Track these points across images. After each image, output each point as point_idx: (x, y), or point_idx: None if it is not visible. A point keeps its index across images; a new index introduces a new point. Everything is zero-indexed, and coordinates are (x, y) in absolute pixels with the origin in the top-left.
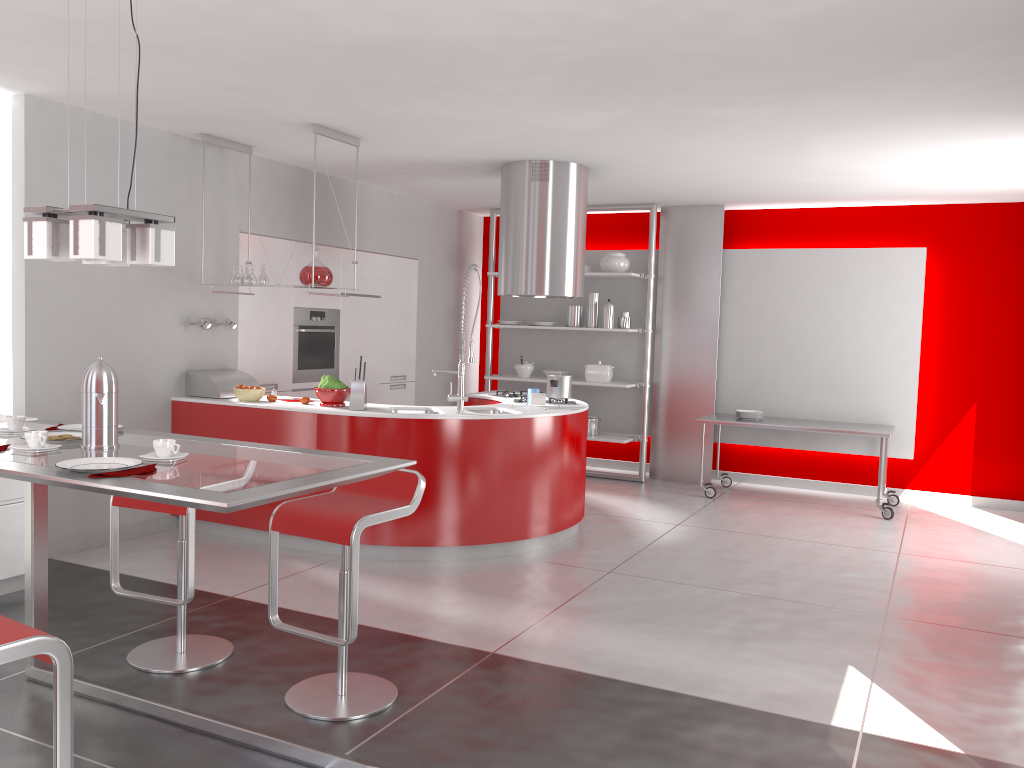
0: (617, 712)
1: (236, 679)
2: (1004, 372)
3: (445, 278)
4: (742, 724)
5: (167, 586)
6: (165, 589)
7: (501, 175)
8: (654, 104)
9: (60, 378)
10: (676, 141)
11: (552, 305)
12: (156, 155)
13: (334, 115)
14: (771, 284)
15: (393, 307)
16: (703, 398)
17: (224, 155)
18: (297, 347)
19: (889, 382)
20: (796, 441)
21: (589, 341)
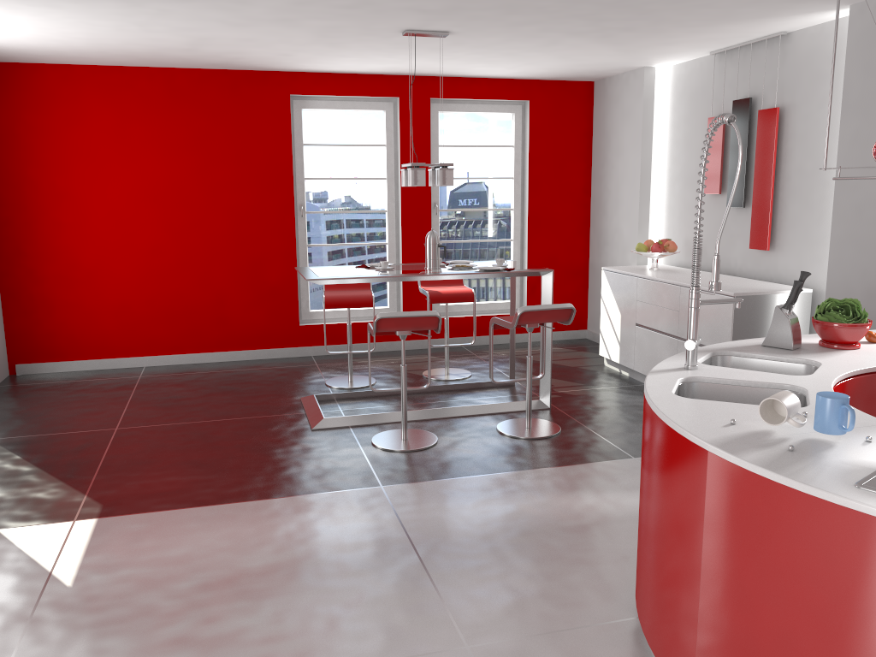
0: (249, 480)
1: (469, 430)
2: None
3: None
4: (163, 498)
5: None
6: None
7: None
8: None
9: (854, 274)
10: None
11: None
12: None
13: None
14: None
15: None
16: None
17: None
18: None
19: None
20: None
21: None
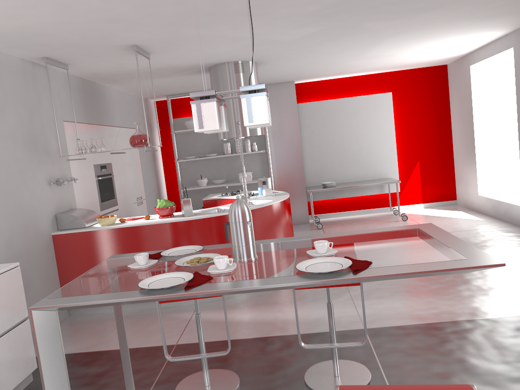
0: (468, 337)
1: (265, 389)
2: (428, 145)
3: None
4: None
5: None
6: None
7: (211, 72)
8: (346, 21)
9: None
10: (325, 44)
11: (208, 145)
12: (16, 73)
13: (155, 38)
14: (323, 118)
15: (131, 158)
16: (299, 180)
17: (48, 72)
18: (98, 189)
19: (384, 157)
20: (346, 193)
21: (232, 161)
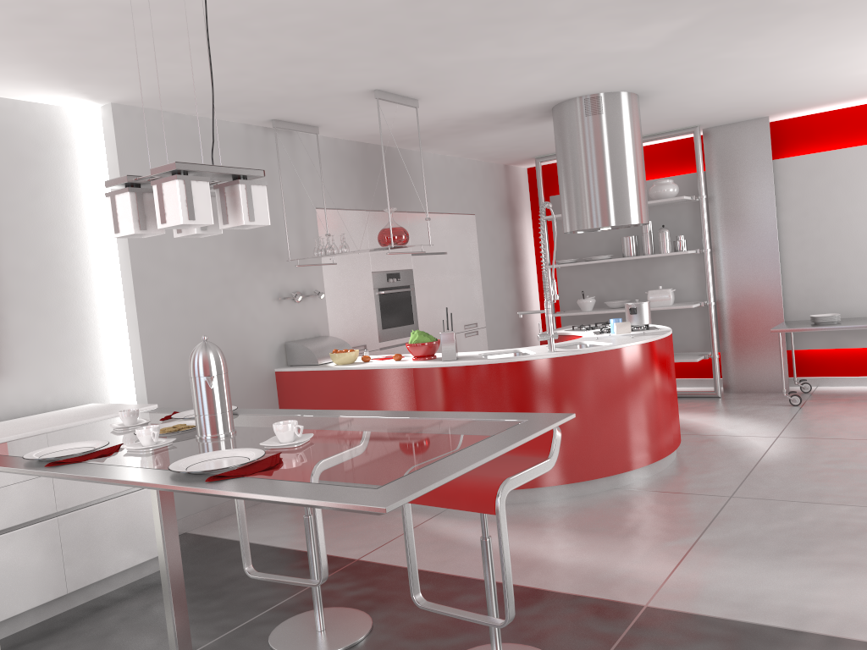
0: None
1: None
2: None
3: (500, 229)
4: None
5: (295, 553)
6: (293, 556)
7: (553, 117)
8: None
9: (174, 363)
10: (740, 45)
11: (604, 240)
12: (234, 146)
13: (394, 76)
14: (828, 187)
15: (458, 261)
16: (770, 308)
17: (293, 139)
18: (379, 308)
19: None
20: None
21: (645, 268)
